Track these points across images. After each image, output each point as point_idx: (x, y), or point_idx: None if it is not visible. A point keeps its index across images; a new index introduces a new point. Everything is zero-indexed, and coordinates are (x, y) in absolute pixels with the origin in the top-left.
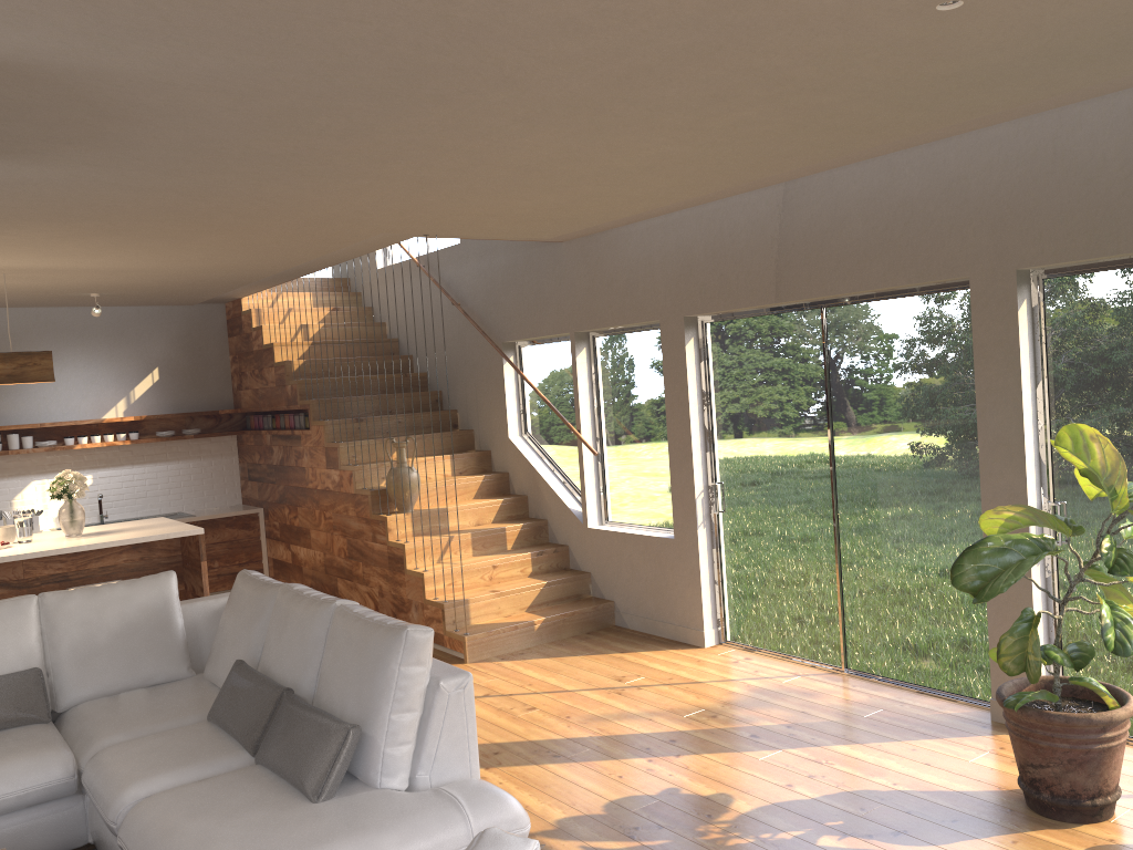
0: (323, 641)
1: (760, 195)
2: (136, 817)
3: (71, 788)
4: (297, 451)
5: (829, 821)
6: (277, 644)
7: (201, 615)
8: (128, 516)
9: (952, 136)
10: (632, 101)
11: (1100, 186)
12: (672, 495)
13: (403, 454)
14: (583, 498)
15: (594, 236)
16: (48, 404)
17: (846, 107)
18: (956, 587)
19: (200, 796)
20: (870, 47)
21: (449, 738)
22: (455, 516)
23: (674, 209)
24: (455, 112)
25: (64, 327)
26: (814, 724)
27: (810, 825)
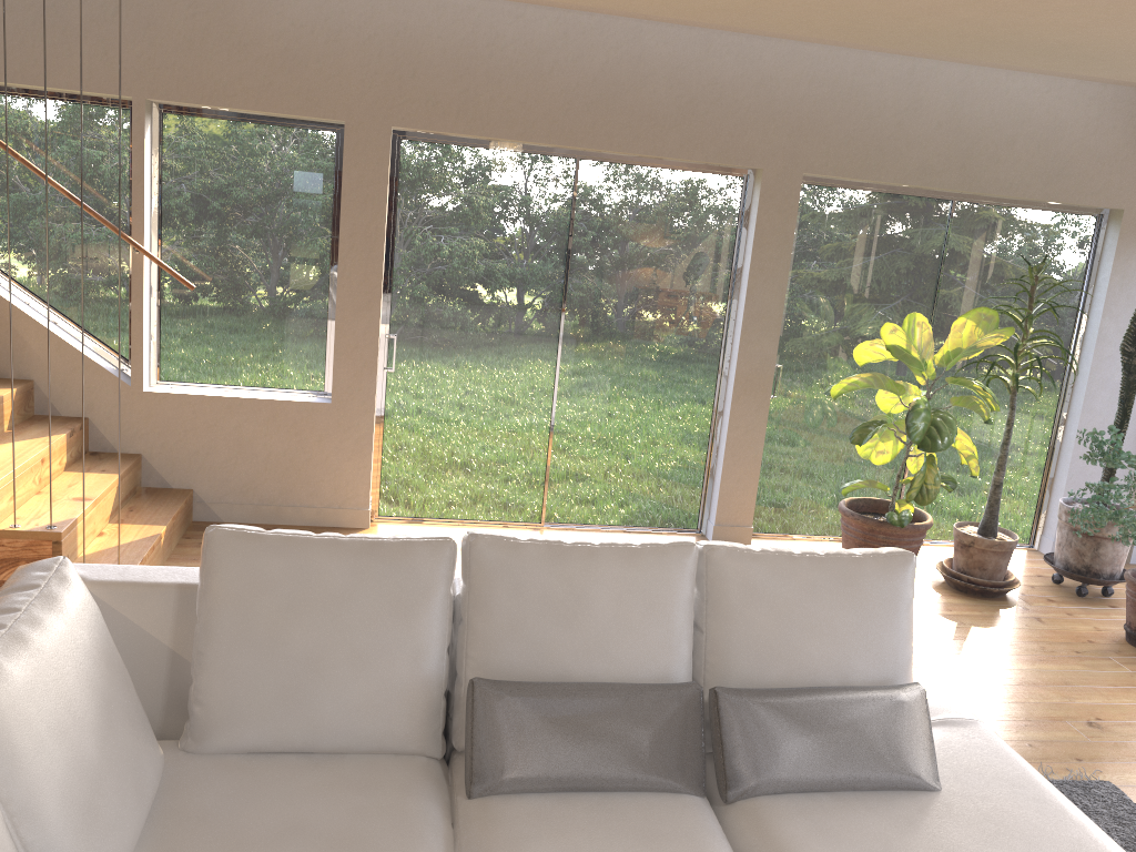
0: (692, 603)
1: (542, 14)
2: None
3: None
4: None
5: None
6: (571, 631)
7: None
8: None
9: (772, 37)
10: None
11: (877, 125)
12: (335, 349)
13: None
14: (137, 349)
15: None
16: None
17: (931, 19)
18: (912, 441)
19: None
20: (1123, 13)
21: None
22: None
23: None
24: None
25: None
26: None
27: None
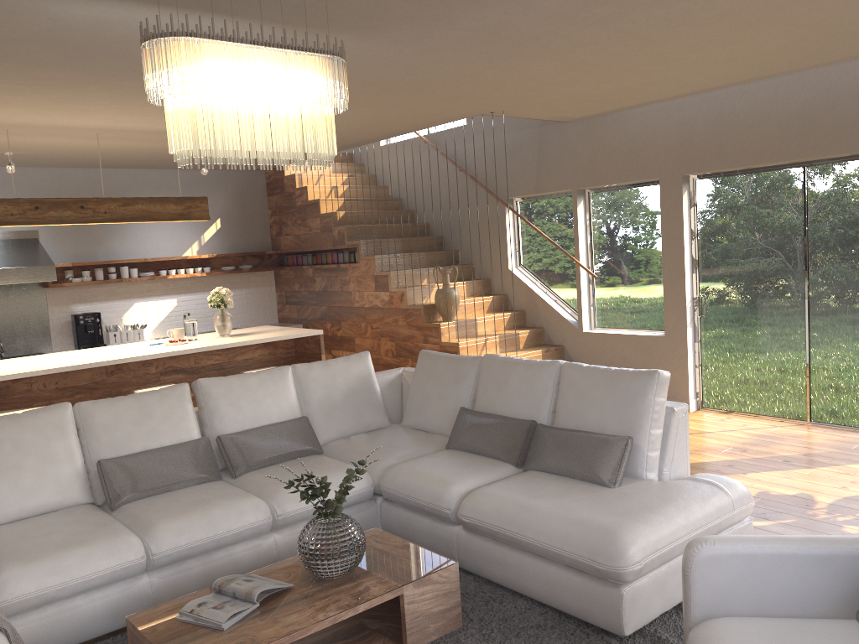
0: (552, 388)
1: (759, 85)
2: (480, 502)
3: (371, 494)
4: (342, 279)
5: None
6: (500, 394)
7: (382, 384)
8: (202, 330)
9: None
10: (810, 2)
11: None
12: (664, 305)
13: (447, 278)
14: (579, 310)
15: (599, 117)
16: (144, 244)
17: None
18: None
19: (519, 487)
20: None
21: (678, 447)
22: (481, 324)
23: (680, 96)
24: (691, 6)
25: (155, 185)
26: (821, 453)
27: None
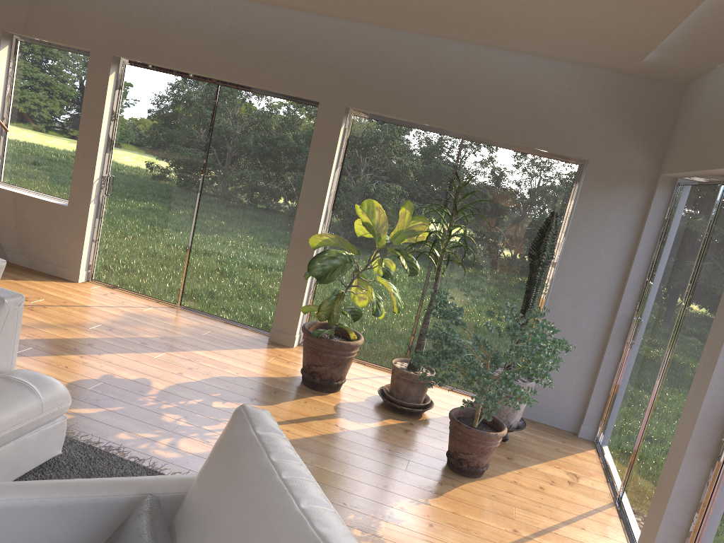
0: None
1: None
2: None
3: None
4: None
5: (213, 394)
6: None
7: None
8: None
9: (331, 17)
10: None
11: (399, 79)
12: (73, 176)
13: None
14: None
15: None
16: None
17: None
18: (310, 274)
19: None
20: None
21: (3, 341)
22: None
23: None
24: None
25: None
26: (177, 338)
27: (204, 396)
